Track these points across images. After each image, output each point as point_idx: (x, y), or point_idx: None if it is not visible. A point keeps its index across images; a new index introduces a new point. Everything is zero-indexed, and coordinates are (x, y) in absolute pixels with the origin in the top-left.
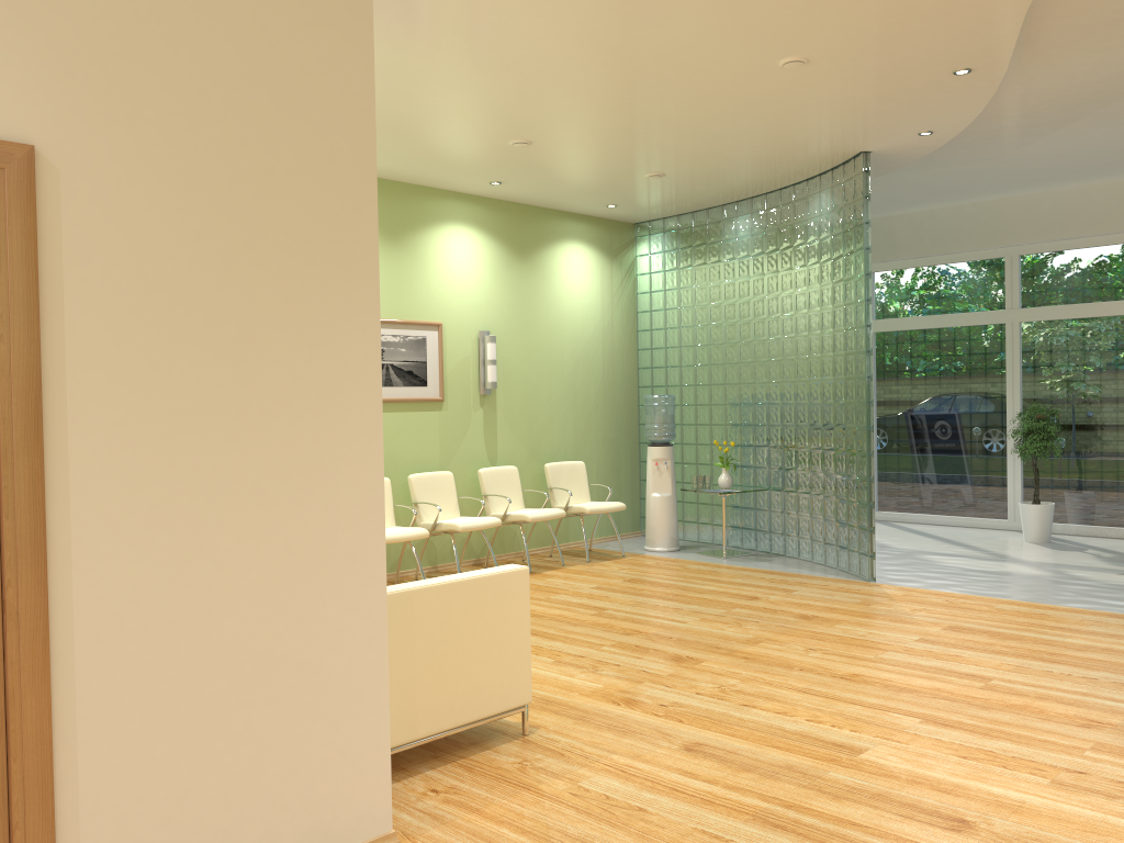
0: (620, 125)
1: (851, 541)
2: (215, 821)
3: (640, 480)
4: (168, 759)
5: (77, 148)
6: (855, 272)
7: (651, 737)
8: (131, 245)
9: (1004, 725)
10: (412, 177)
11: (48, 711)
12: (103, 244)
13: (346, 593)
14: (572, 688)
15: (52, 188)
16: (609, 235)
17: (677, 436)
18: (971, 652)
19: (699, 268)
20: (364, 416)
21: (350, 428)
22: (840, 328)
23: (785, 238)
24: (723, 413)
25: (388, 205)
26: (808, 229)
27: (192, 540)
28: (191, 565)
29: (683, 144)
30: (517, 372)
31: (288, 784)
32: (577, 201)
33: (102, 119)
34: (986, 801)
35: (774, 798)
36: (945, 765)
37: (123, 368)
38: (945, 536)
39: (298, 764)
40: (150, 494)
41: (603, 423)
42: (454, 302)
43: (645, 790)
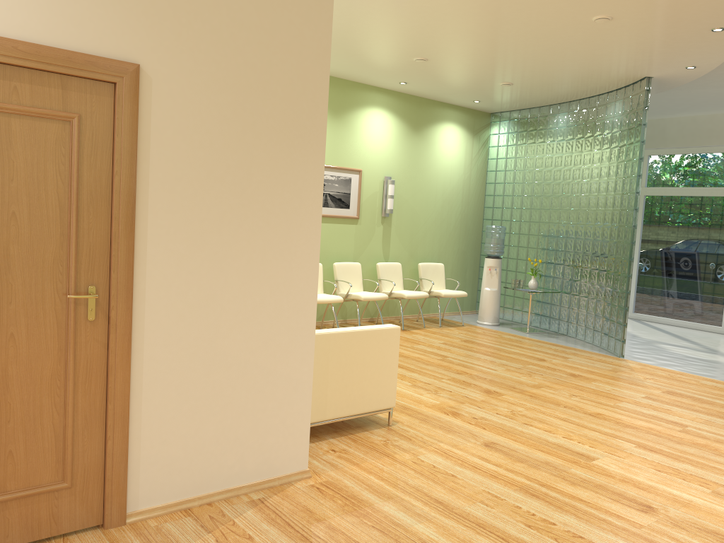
0: (485, 52)
1: (610, 330)
2: (211, 450)
3: (478, 278)
4: (188, 412)
5: (162, 66)
6: (633, 157)
7: (465, 435)
8: (187, 123)
9: (689, 454)
10: (350, 76)
11: (128, 379)
12: (173, 122)
13: (292, 331)
14: (420, 402)
15: (147, 89)
16: (473, 120)
17: (505, 253)
18: (678, 408)
19: (530, 145)
20: (310, 230)
21: (302, 236)
22: (618, 192)
23: (589, 130)
24: (536, 240)
25: (334, 93)
26: (605, 126)
27: (209, 293)
28: (208, 307)
29: (525, 66)
30: (406, 204)
31: (251, 435)
32: (454, 97)
33: (176, 49)
34: (667, 498)
35: (534, 479)
36: (645, 474)
37: (179, 193)
38: (677, 333)
39: (258, 424)
40: (189, 265)
41: (458, 240)
42: (371, 157)
43: (457, 465)
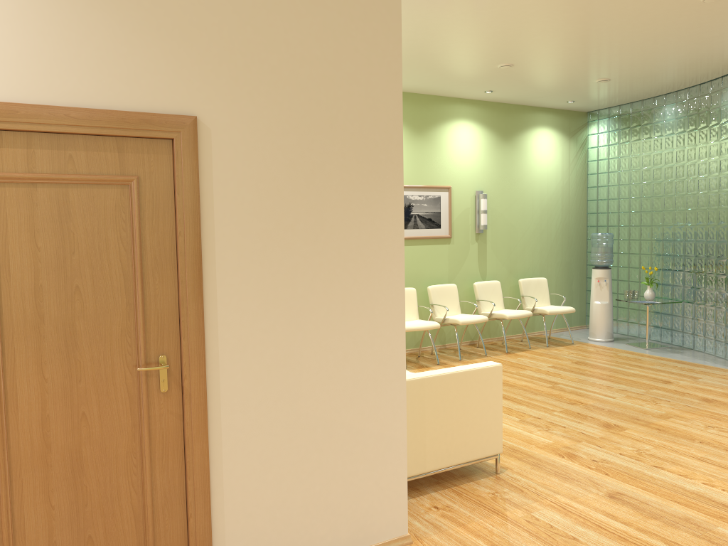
0: (577, 50)
1: None
2: (300, 520)
3: (586, 290)
4: (273, 482)
5: (220, 115)
6: None
7: (584, 484)
8: (251, 172)
9: None
10: (432, 91)
11: (207, 451)
12: (235, 172)
13: (380, 385)
14: (531, 442)
15: (206, 141)
16: (568, 121)
17: (614, 261)
18: None
19: (635, 143)
20: (393, 272)
21: (383, 280)
22: None
23: (702, 120)
24: (650, 246)
25: (416, 110)
26: (721, 114)
27: (287, 351)
28: (286, 367)
29: (624, 59)
30: (501, 218)
31: (343, 501)
32: (546, 100)
33: (234, 95)
34: None
35: (673, 542)
36: None
37: (247, 248)
38: None
39: (349, 489)
40: (263, 324)
41: (560, 251)
42: (459, 172)
43: (578, 525)
